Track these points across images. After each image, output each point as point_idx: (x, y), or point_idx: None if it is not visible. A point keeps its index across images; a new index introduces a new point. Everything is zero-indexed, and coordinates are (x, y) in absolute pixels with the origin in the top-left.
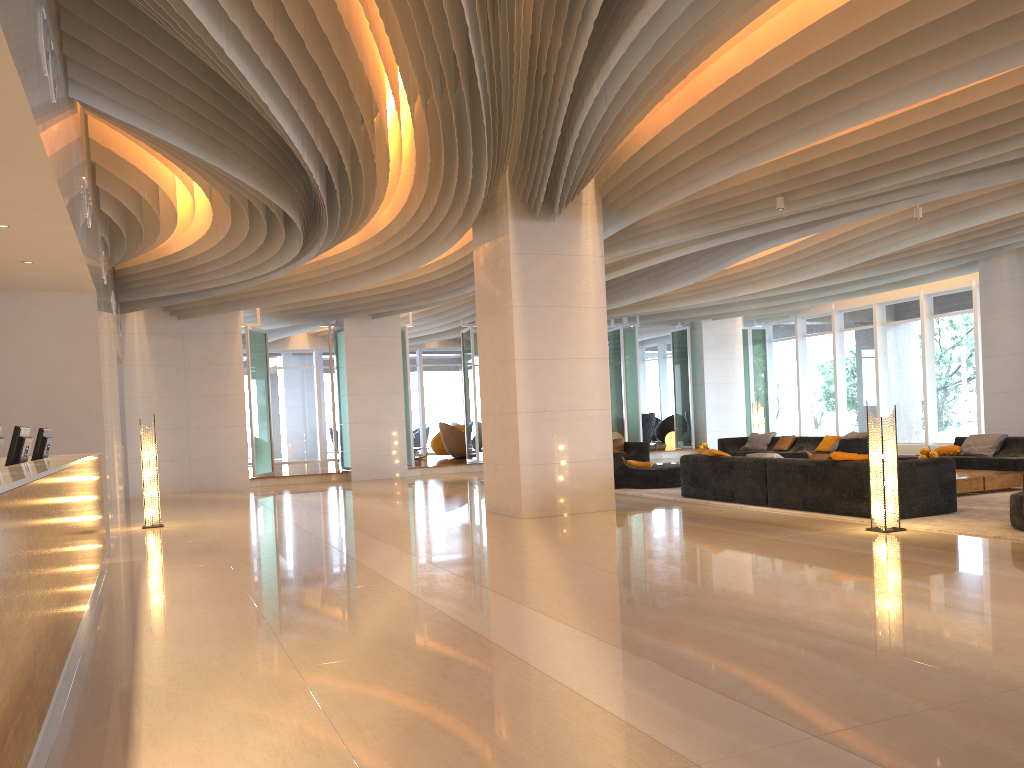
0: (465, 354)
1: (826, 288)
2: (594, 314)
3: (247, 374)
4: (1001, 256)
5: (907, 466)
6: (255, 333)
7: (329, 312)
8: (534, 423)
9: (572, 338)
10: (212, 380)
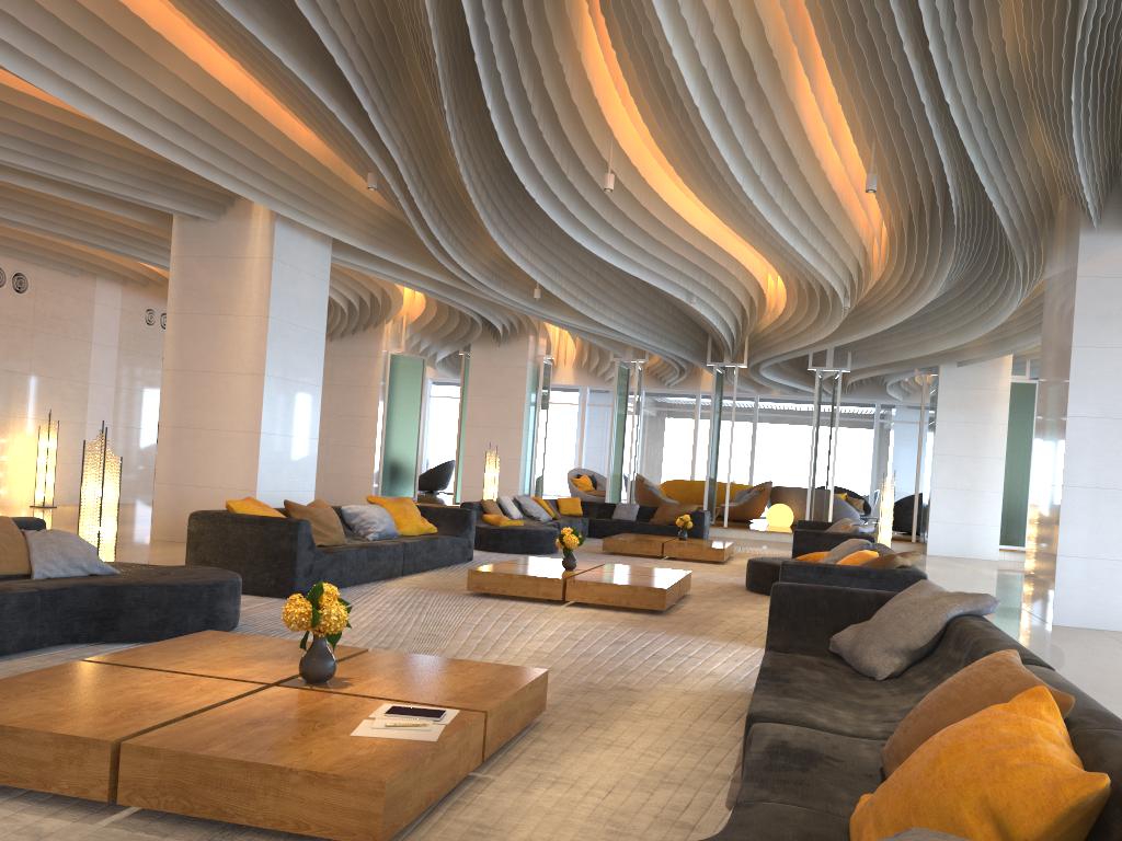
0: (623, 393)
1: (987, 317)
2: (254, 324)
3: (383, 397)
4: (1057, 252)
5: (215, 520)
6: (404, 358)
7: (454, 339)
8: (175, 439)
9: (226, 350)
10: (352, 401)
